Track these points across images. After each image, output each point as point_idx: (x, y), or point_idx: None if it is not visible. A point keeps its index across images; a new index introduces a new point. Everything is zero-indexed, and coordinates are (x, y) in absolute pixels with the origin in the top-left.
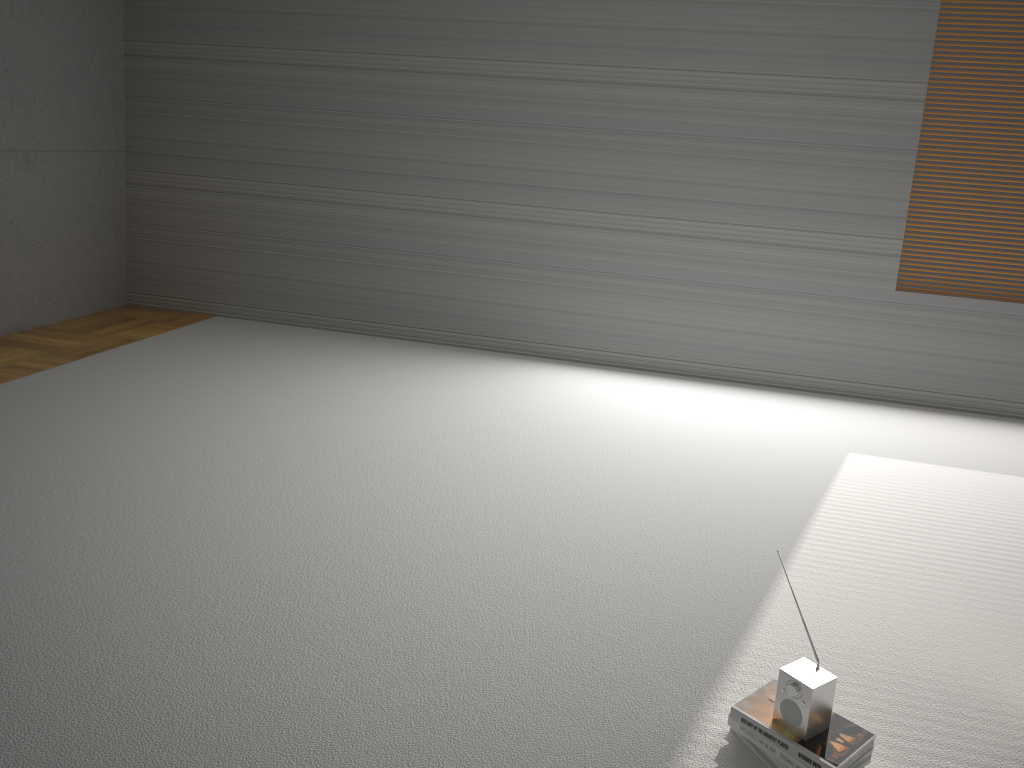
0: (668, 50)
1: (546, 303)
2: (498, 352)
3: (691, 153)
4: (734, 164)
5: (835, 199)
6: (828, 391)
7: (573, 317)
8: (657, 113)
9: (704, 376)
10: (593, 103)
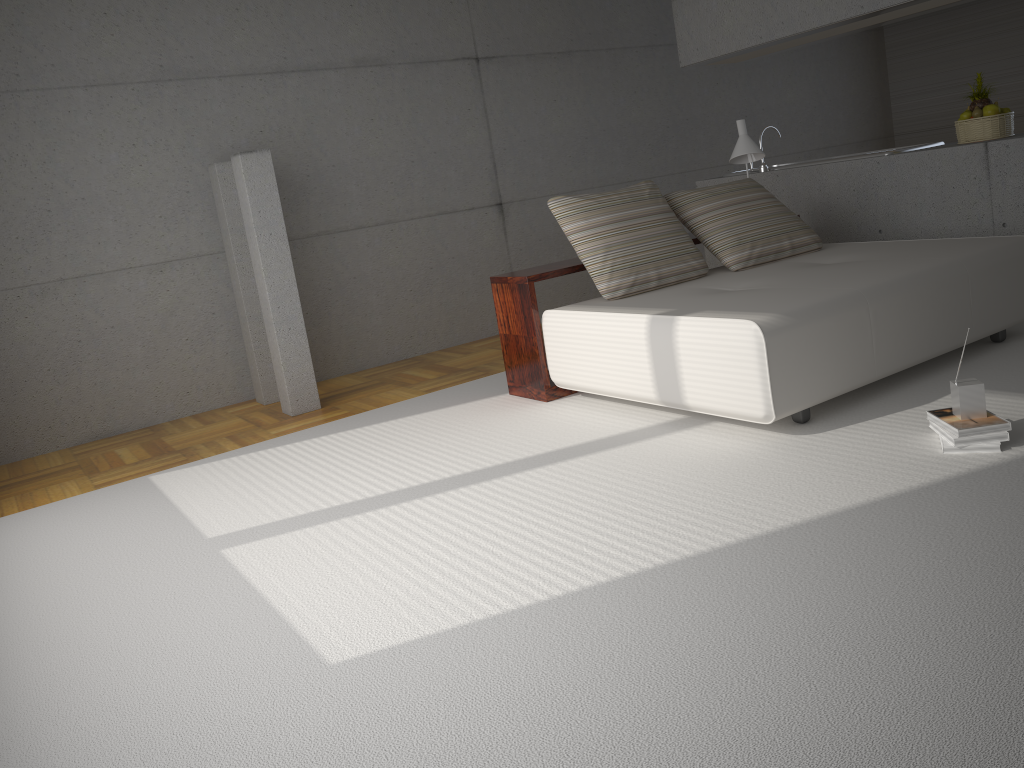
0: None
1: None
2: None
3: None
4: None
5: None
6: None
7: None
8: None
9: None
10: None
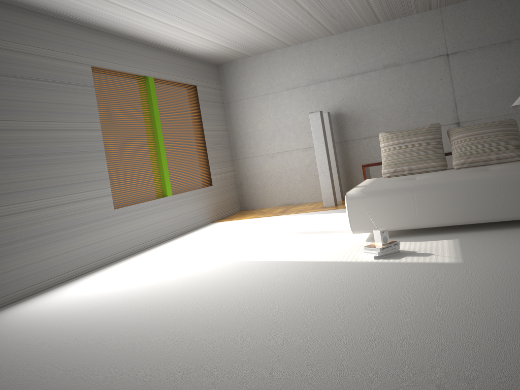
0: (1, 110)
1: None
2: None
3: (26, 164)
4: (46, 166)
5: (86, 175)
6: (107, 263)
7: None
8: (4, 145)
9: (62, 281)
10: None
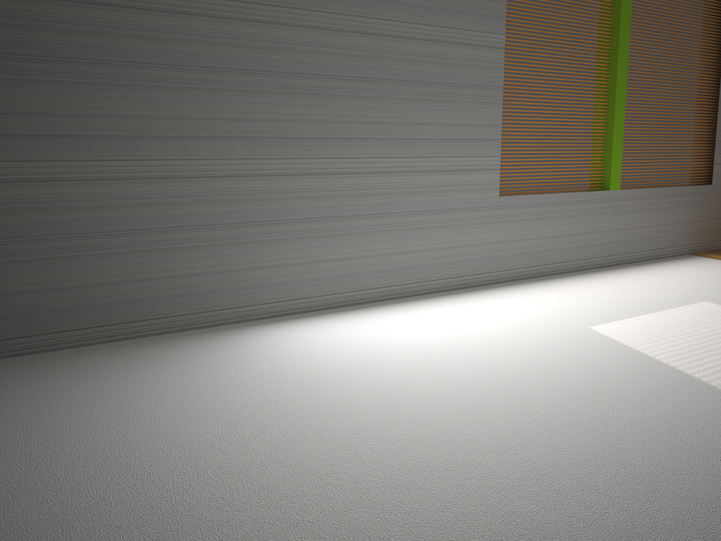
0: None
1: (237, 263)
2: (189, 330)
3: (356, 94)
4: (390, 103)
5: (460, 128)
6: (467, 285)
7: (266, 272)
8: (325, 56)
9: (384, 298)
10: (265, 44)
